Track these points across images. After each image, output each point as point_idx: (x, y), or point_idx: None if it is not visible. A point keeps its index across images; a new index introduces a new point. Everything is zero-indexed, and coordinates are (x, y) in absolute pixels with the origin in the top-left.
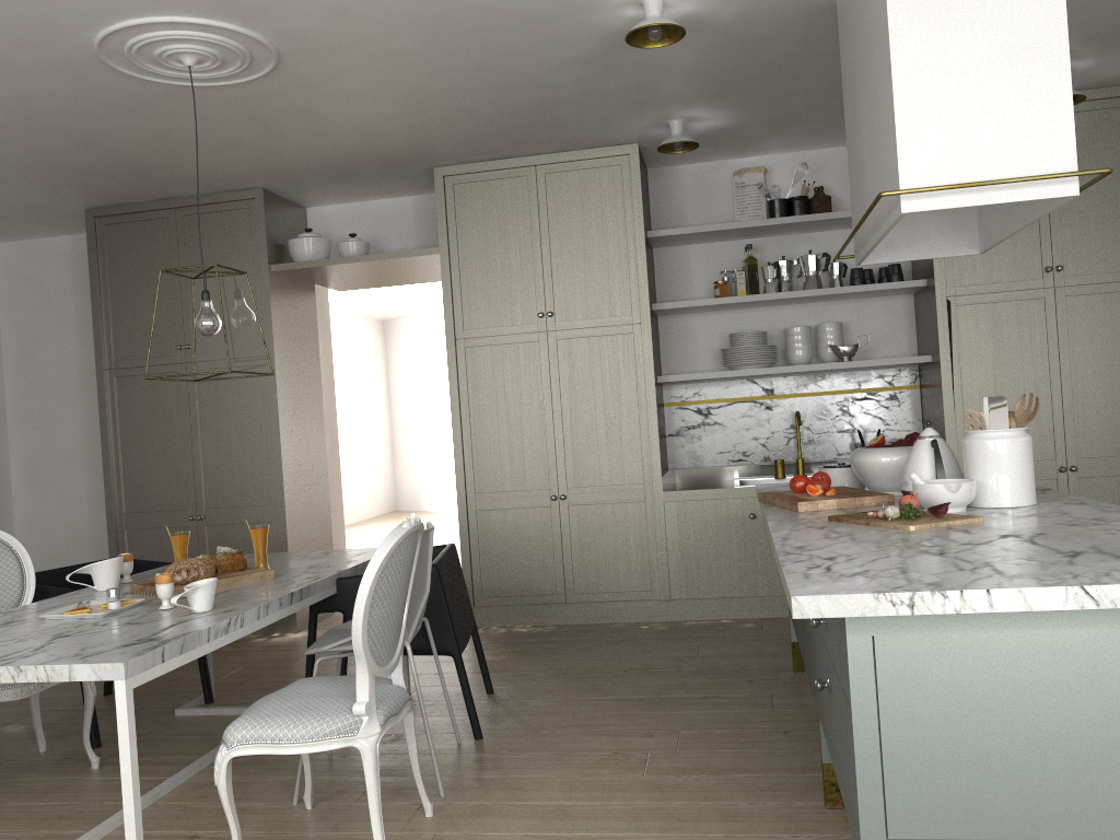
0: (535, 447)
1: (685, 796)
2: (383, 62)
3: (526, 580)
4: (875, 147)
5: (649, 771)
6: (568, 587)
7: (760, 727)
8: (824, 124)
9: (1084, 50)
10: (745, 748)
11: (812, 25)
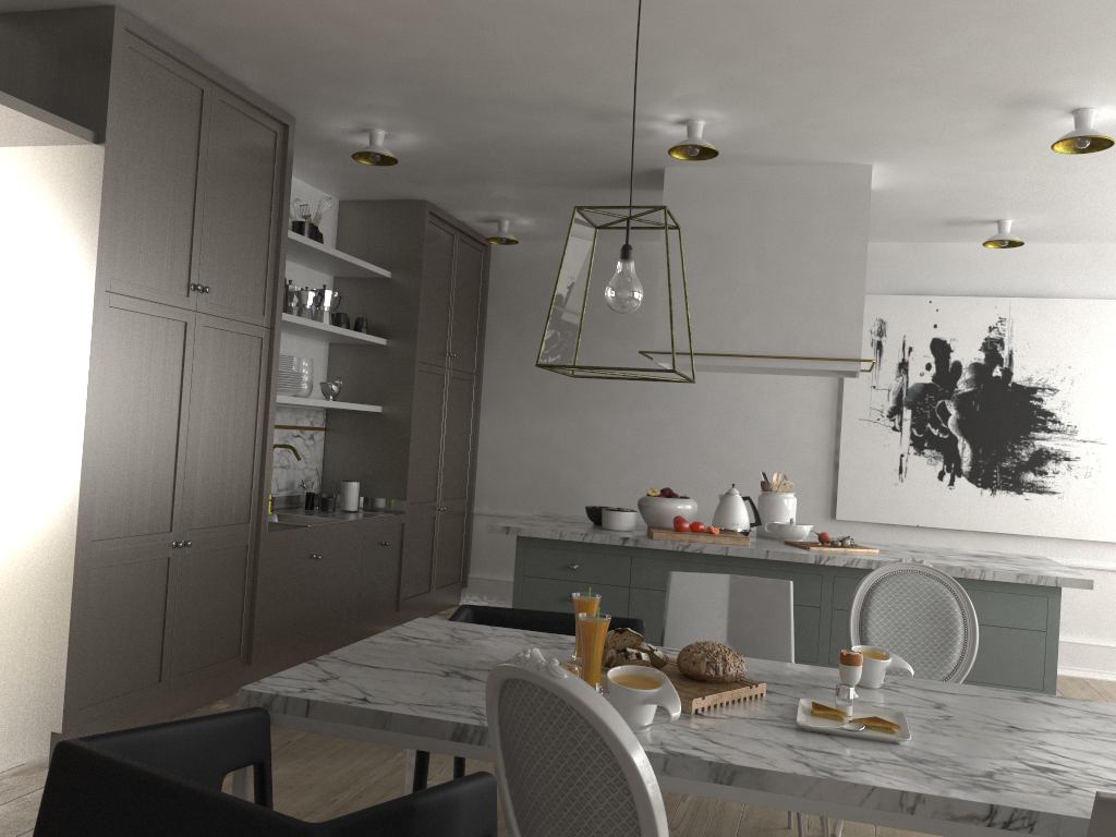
0: (163, 472)
1: None
2: (579, 13)
3: (131, 669)
4: (788, 312)
5: None
6: (173, 670)
7: None
8: (380, 177)
9: (550, 221)
10: None
11: (621, 164)
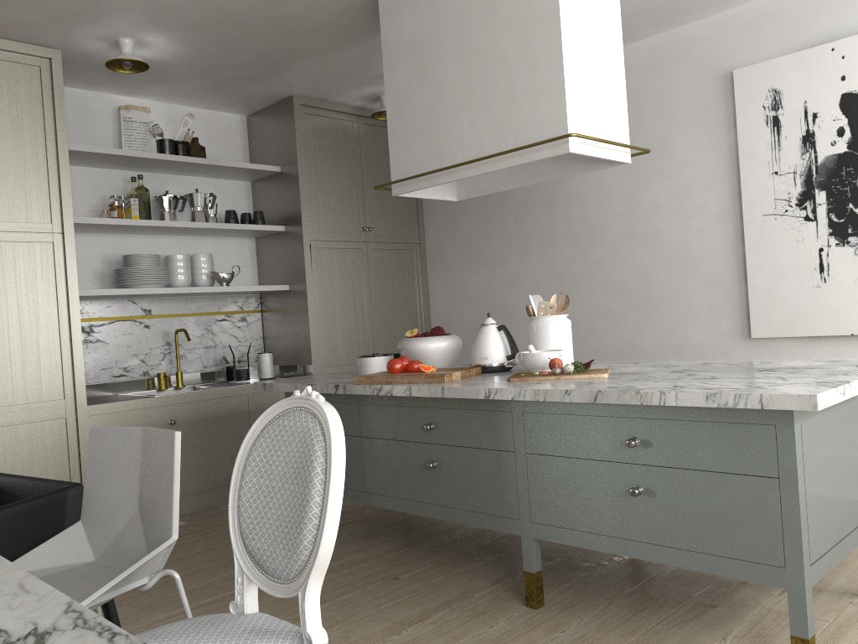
0: None
1: (439, 643)
2: None
3: None
4: (493, 103)
5: (369, 641)
6: None
7: (372, 582)
8: (222, 85)
9: None
10: (396, 598)
11: None
